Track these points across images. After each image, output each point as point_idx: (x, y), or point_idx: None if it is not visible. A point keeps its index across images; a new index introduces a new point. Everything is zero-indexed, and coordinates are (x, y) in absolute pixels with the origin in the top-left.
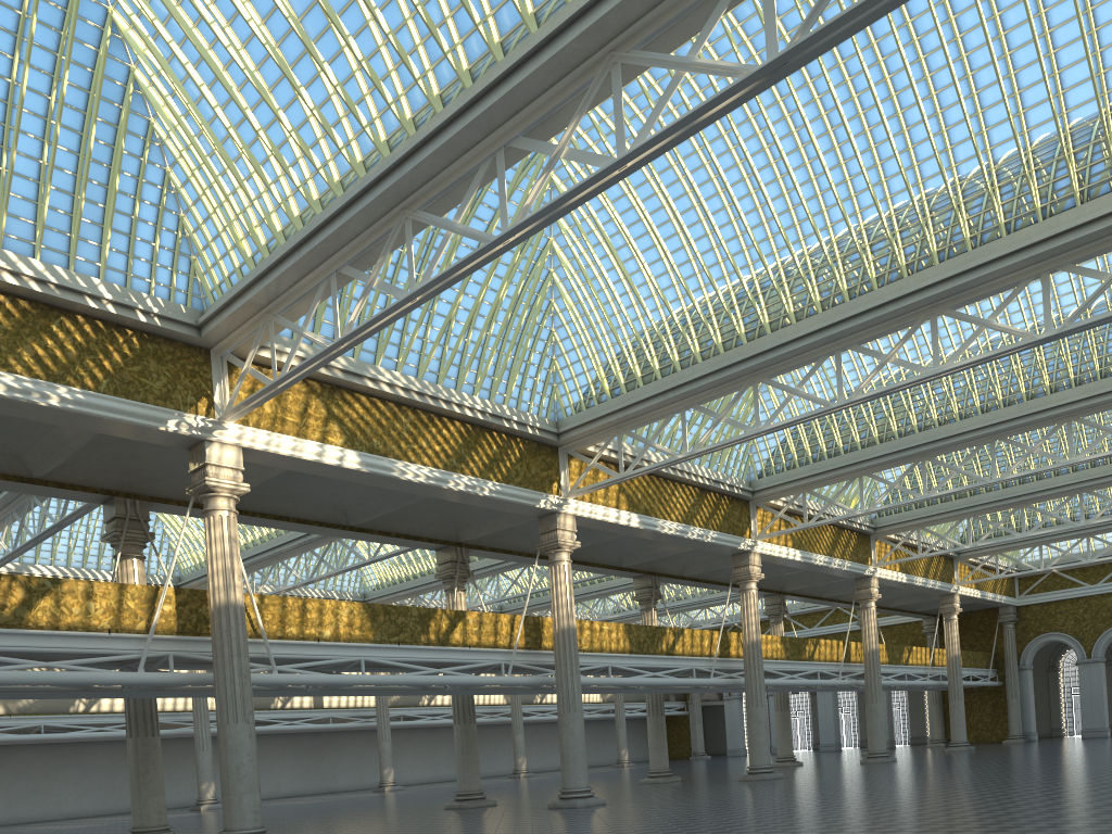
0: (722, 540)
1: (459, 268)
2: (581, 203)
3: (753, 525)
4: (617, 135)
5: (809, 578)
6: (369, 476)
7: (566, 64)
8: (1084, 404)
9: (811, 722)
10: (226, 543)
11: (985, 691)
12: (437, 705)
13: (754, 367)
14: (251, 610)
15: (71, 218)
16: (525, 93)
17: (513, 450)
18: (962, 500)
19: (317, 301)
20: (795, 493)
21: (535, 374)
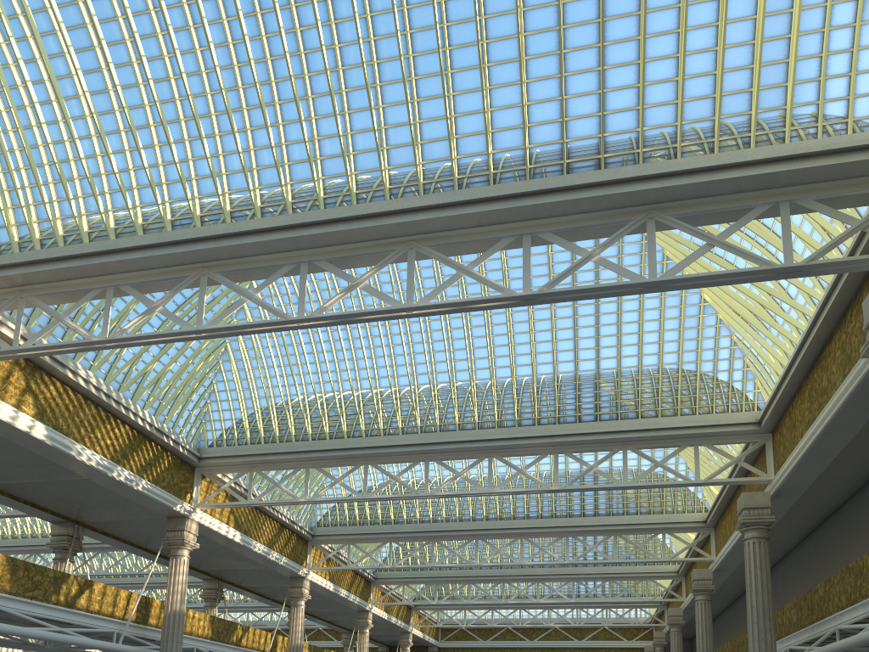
0: (290, 565)
1: (253, 327)
2: (369, 321)
3: (308, 558)
4: (408, 291)
5: (325, 604)
6: (49, 448)
7: (379, 234)
8: (532, 530)
9: None
10: None
11: None
12: None
13: (369, 454)
14: None
15: None
16: (342, 237)
17: (164, 460)
18: (434, 571)
19: (86, 301)
20: (343, 543)
21: (192, 408)
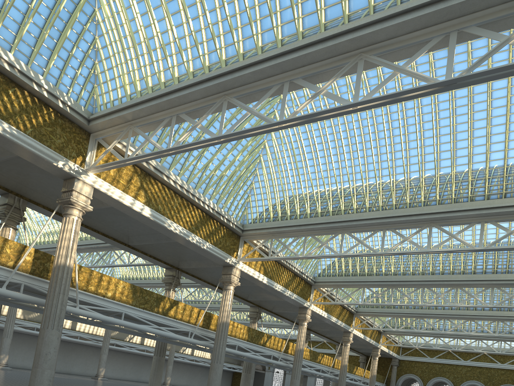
0: (298, 299)
1: (250, 131)
2: (326, 118)
3: (311, 296)
4: (355, 91)
5: (323, 326)
6: (152, 222)
7: (337, 51)
8: (465, 282)
9: None
10: (72, 233)
11: None
12: (133, 342)
13: (345, 226)
14: (73, 272)
15: (36, 41)
16: (311, 58)
17: (221, 231)
18: (396, 309)
19: (161, 126)
20: (333, 287)
21: (239, 199)
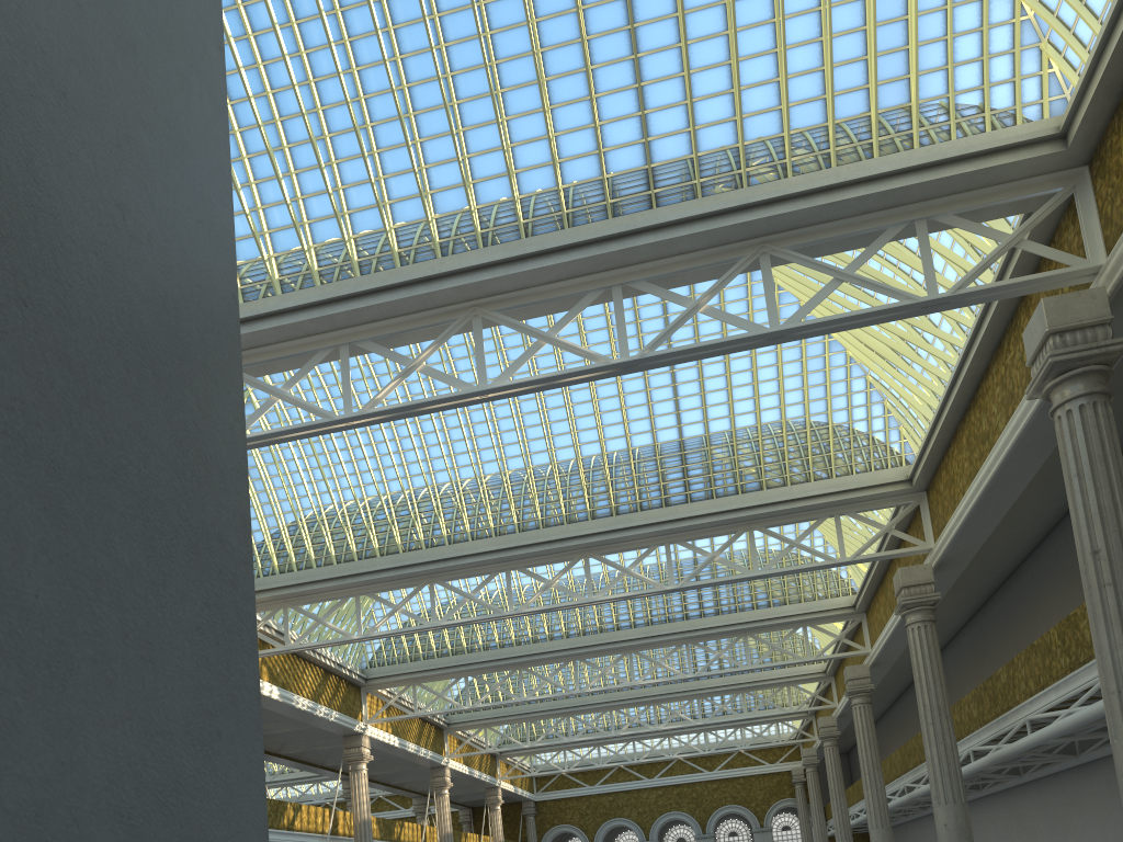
0: (343, 720)
1: (290, 433)
2: (434, 411)
3: (364, 709)
4: (478, 369)
5: (388, 764)
6: None
7: (434, 302)
8: (642, 641)
9: None
10: None
11: None
12: None
13: (434, 570)
14: None
15: None
16: (388, 310)
17: None
18: (522, 706)
19: None
20: (406, 684)
21: None
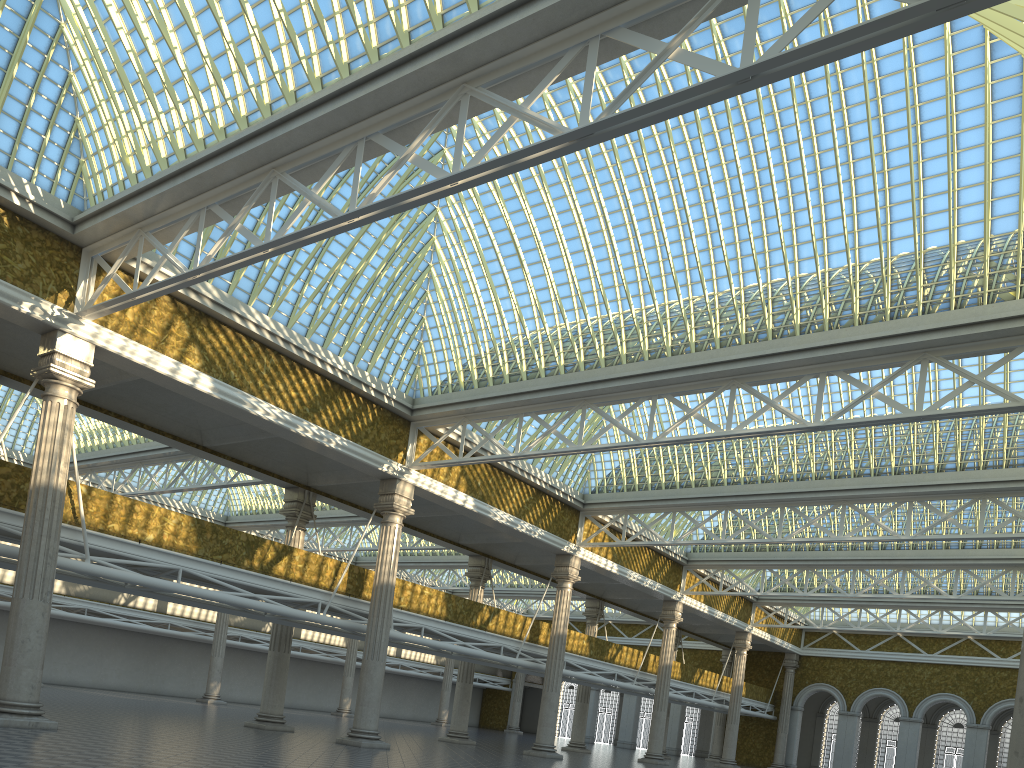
0: (548, 539)
1: (308, 233)
2: (418, 205)
3: (579, 532)
4: (455, 155)
5: (626, 591)
6: (221, 403)
7: (424, 82)
8: (857, 493)
9: (616, 720)
10: (59, 429)
11: (761, 721)
12: None
13: (585, 393)
14: (76, 499)
15: None
16: (387, 97)
17: (367, 413)
18: (762, 553)
19: (186, 229)
20: (619, 513)
21: (402, 351)
